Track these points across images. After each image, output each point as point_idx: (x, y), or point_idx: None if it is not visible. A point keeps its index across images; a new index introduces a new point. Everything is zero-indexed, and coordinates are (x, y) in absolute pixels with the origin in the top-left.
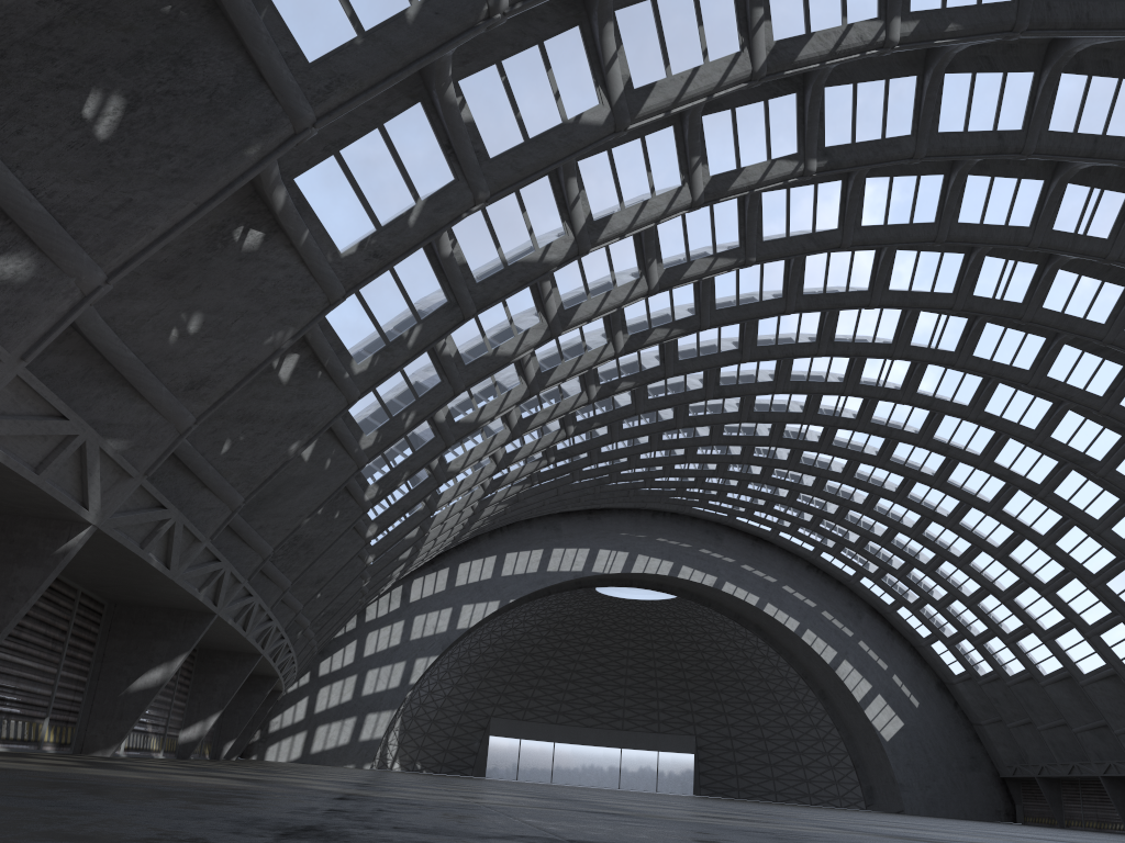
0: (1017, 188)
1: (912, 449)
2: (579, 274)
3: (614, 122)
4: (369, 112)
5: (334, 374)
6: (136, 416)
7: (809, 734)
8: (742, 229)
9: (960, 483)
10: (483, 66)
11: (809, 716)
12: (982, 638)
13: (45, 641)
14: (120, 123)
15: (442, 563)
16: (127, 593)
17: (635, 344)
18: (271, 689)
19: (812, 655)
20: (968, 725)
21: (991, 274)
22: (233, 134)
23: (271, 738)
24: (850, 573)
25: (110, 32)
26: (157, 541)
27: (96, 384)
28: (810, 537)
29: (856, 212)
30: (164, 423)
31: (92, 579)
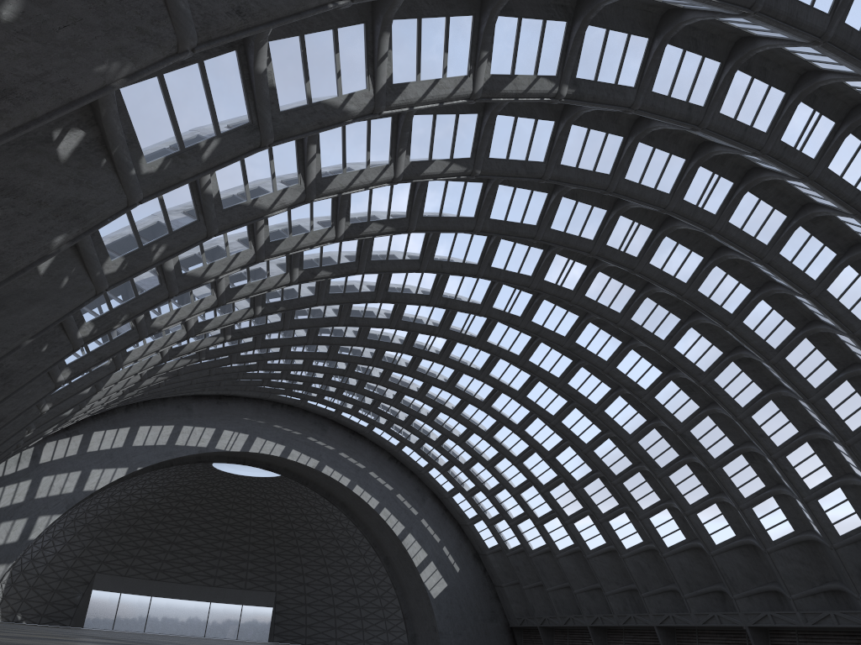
0: (668, 161)
1: (506, 368)
2: (340, 147)
3: None
4: None
5: (120, 167)
6: None
7: (370, 592)
8: (476, 143)
9: (536, 398)
10: None
11: (372, 577)
12: (517, 520)
13: None
14: None
15: (76, 430)
16: None
17: (354, 232)
18: None
19: (384, 529)
20: (492, 586)
21: (621, 231)
22: None
23: None
24: (422, 465)
25: None
26: None
27: None
28: (399, 434)
29: (559, 151)
30: None
31: None
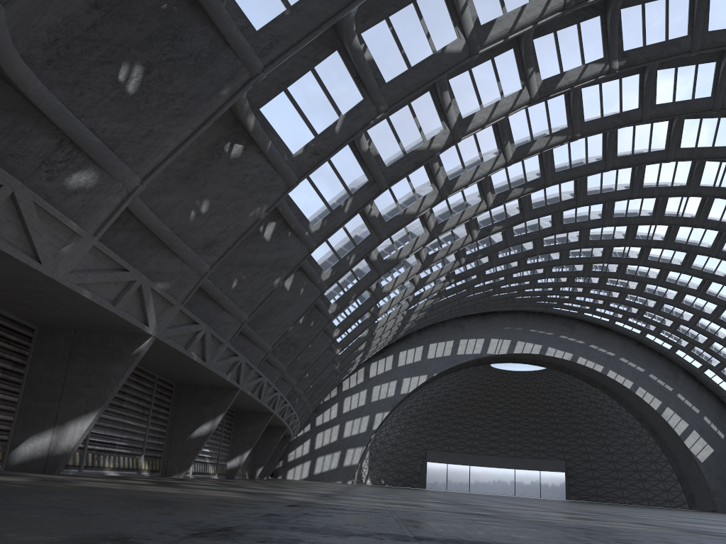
0: None
1: (707, 259)
2: (457, 156)
3: (469, 49)
4: (304, 60)
5: (298, 233)
6: (174, 267)
7: (645, 458)
8: (568, 115)
9: None
10: (377, 21)
11: (644, 446)
12: None
13: (137, 408)
14: (141, 82)
15: (388, 352)
16: (185, 377)
17: (500, 200)
18: (285, 435)
19: (643, 405)
20: None
21: None
22: (212, 82)
23: (289, 465)
24: (668, 347)
25: (131, 25)
26: (195, 344)
27: (148, 249)
28: (637, 324)
29: (651, 95)
30: (190, 270)
31: (162, 369)
